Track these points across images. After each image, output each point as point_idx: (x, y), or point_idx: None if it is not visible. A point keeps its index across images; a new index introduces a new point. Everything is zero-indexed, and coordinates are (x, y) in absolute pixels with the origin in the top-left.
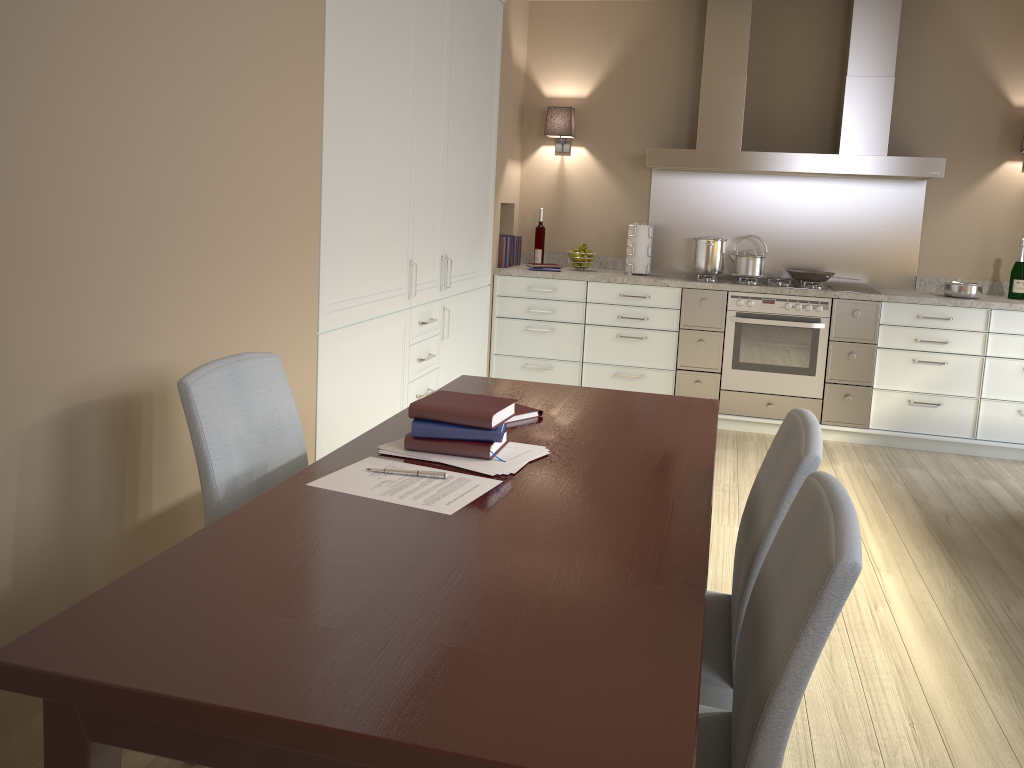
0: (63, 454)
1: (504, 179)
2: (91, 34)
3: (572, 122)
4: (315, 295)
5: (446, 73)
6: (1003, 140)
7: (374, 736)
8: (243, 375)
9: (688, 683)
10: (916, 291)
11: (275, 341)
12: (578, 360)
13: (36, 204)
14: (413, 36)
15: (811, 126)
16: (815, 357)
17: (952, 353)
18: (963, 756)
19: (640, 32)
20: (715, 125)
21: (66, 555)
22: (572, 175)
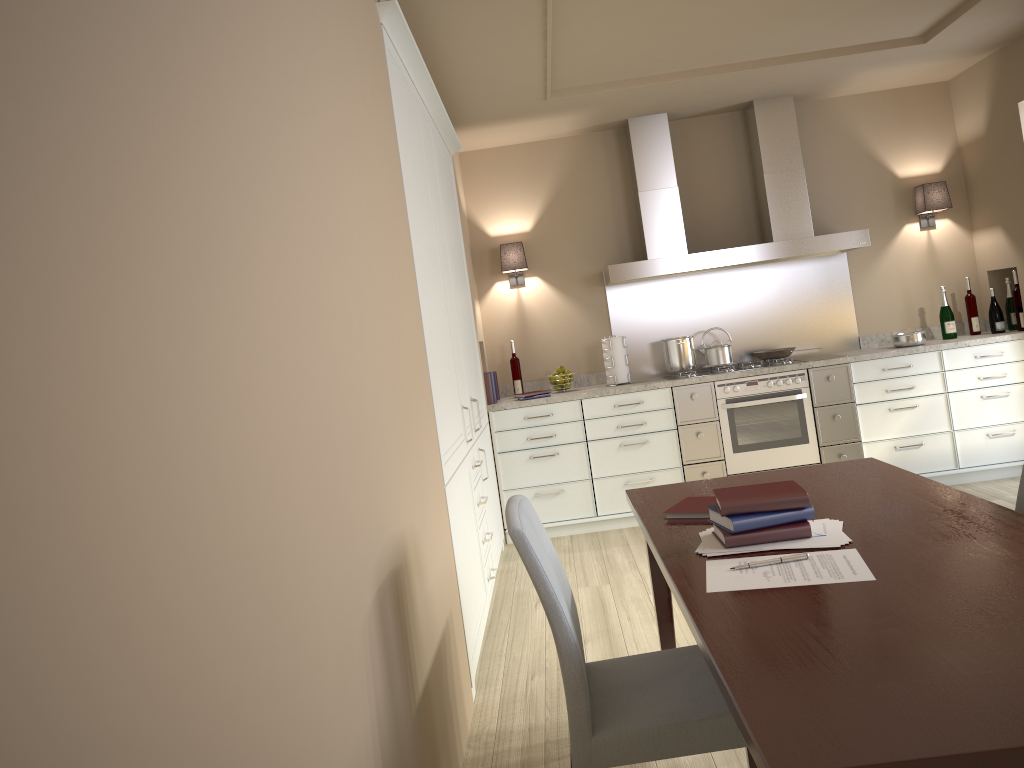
0: (382, 640)
1: (476, 318)
2: (336, 212)
3: (524, 255)
4: (437, 448)
5: (445, 223)
6: (898, 207)
7: None
8: (529, 517)
9: None
10: (865, 349)
11: (432, 498)
12: (587, 477)
13: (340, 381)
14: (430, 192)
15: (738, 222)
16: (805, 425)
17: (919, 396)
18: None
19: (568, 165)
20: (660, 235)
21: (398, 751)
22: (531, 304)
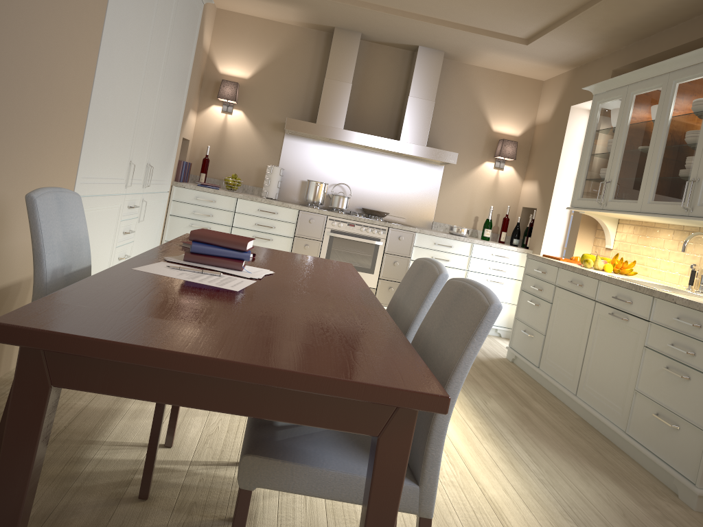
0: None
1: (187, 122)
2: None
3: (237, 93)
4: (76, 168)
5: (168, 39)
6: (486, 149)
7: (275, 367)
8: (63, 201)
9: (419, 361)
10: (433, 230)
11: None
12: None
13: None
14: (155, 8)
15: (384, 122)
16: (375, 262)
17: (450, 267)
18: (475, 469)
19: (288, 44)
20: (329, 111)
21: None
22: (231, 128)
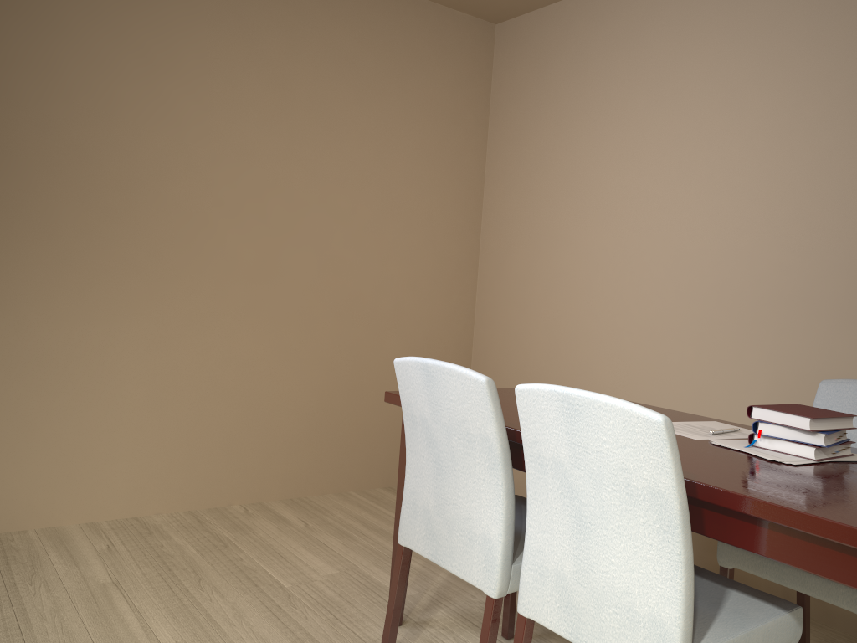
0: None
1: None
2: None
3: None
4: None
5: None
6: None
7: None
8: None
9: None
10: None
11: None
12: None
13: (855, 275)
14: None
15: None
16: None
17: None
18: None
19: None
20: None
21: None
22: None
